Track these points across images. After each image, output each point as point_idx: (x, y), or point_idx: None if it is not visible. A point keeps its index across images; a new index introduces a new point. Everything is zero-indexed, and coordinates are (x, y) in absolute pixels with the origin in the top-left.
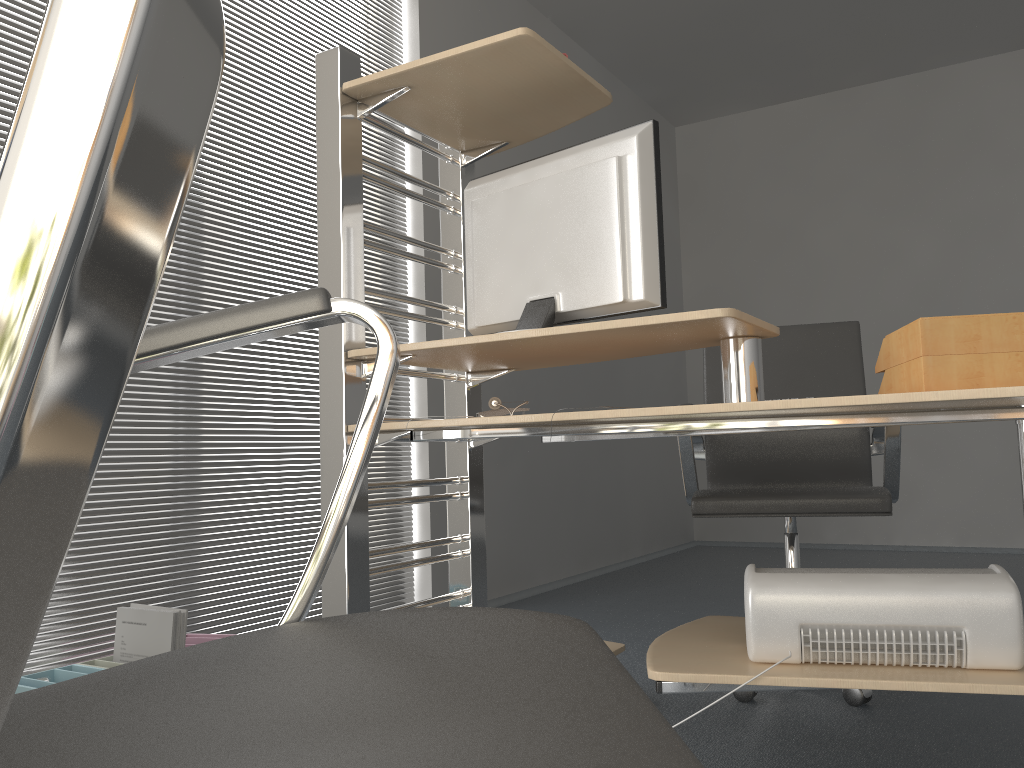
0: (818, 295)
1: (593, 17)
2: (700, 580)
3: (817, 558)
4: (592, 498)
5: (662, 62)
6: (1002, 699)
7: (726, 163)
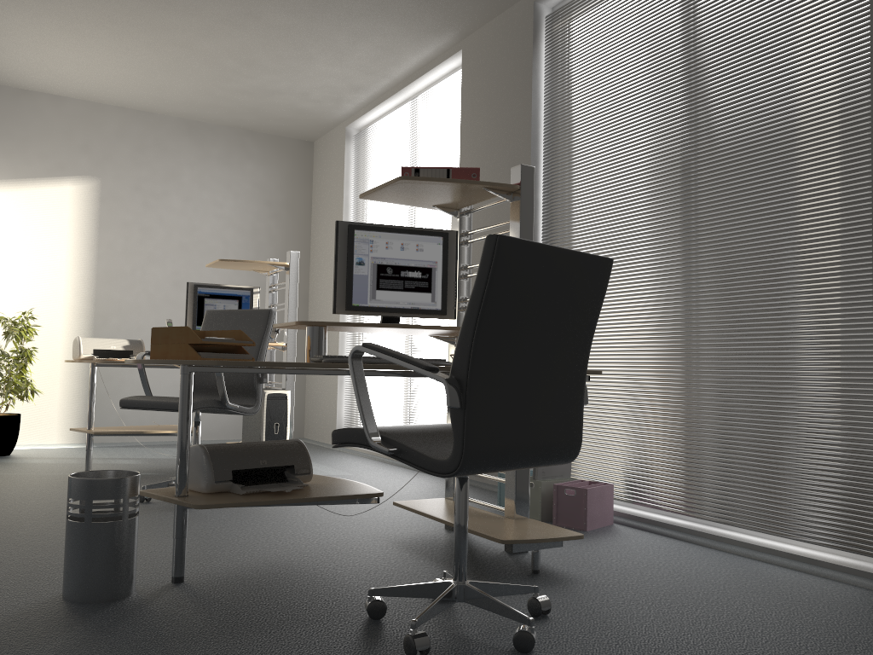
0: None
1: None
2: None
3: None
4: None
5: None
6: None
7: None
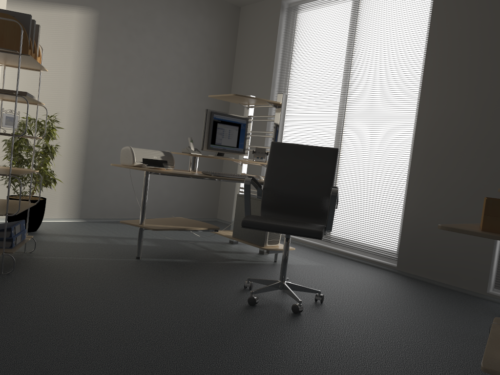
0: None
1: None
2: None
3: None
4: None
5: None
6: None
7: None
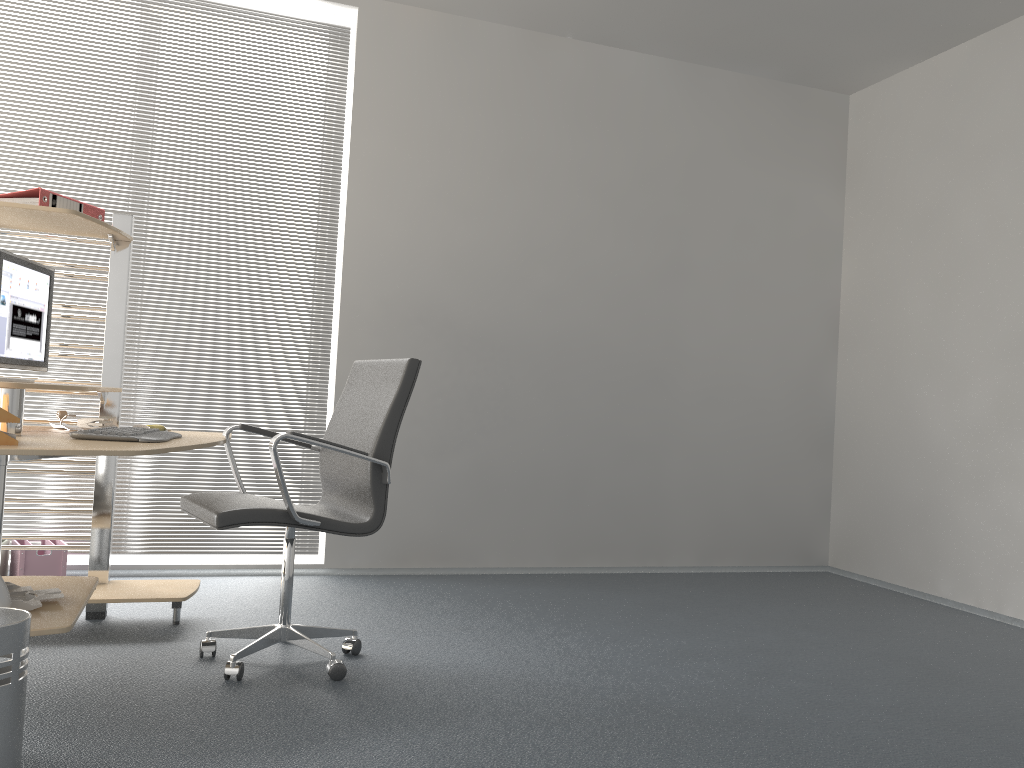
0: (958, 290)
1: (603, 27)
2: (637, 595)
3: (861, 607)
4: (596, 499)
5: (731, 45)
6: (307, 710)
7: (888, 132)
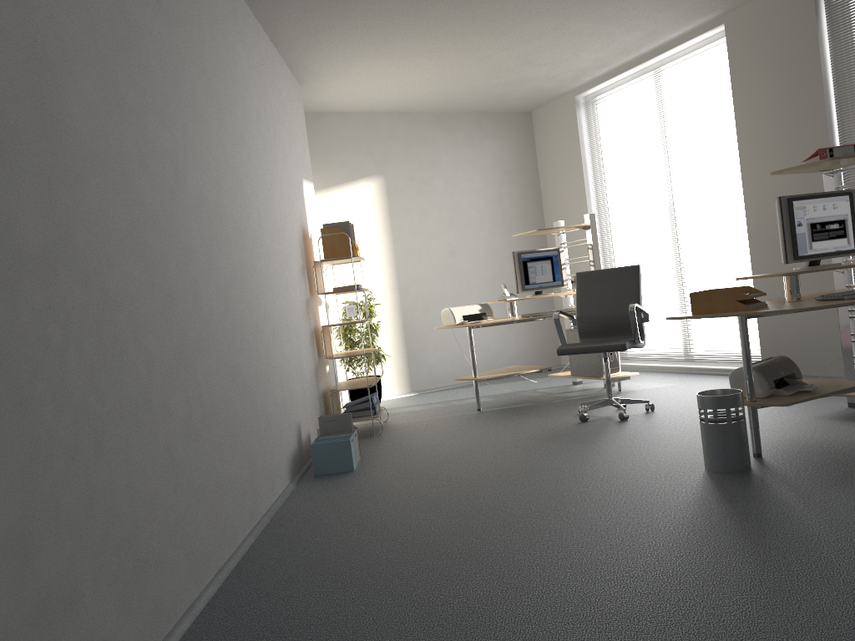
0: None
1: None
2: None
3: None
4: None
5: None
6: None
7: None
